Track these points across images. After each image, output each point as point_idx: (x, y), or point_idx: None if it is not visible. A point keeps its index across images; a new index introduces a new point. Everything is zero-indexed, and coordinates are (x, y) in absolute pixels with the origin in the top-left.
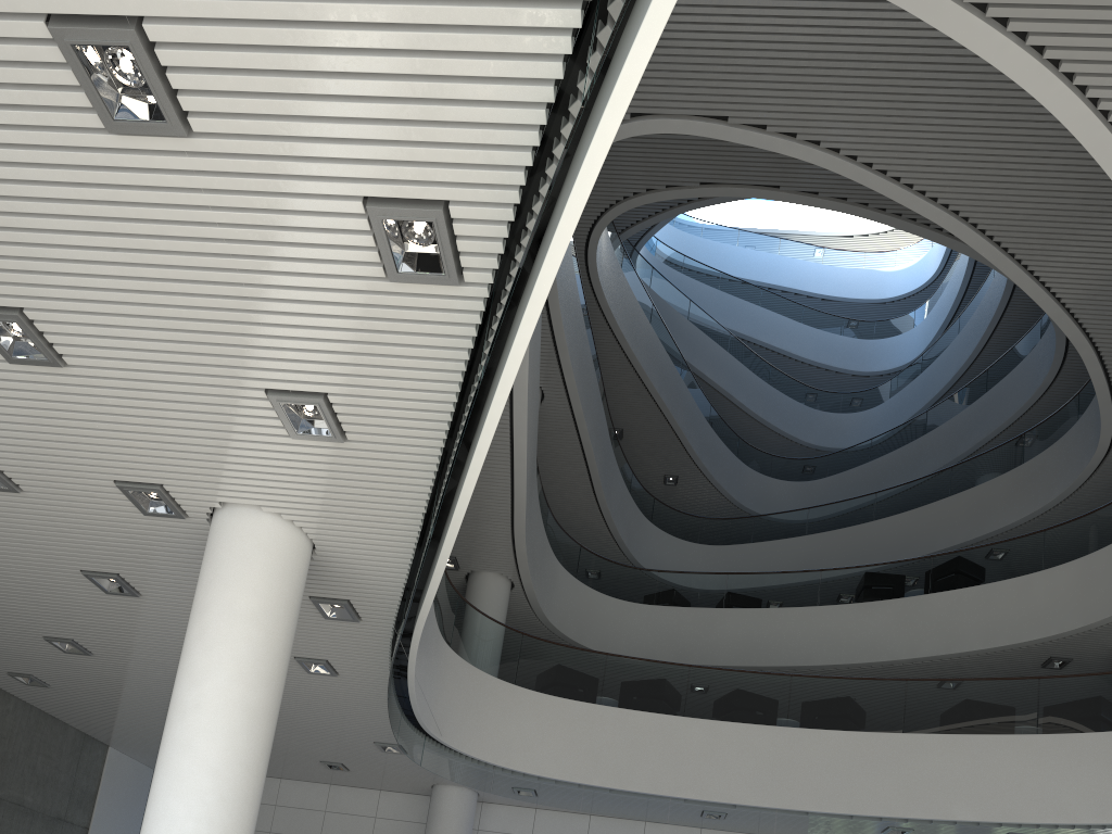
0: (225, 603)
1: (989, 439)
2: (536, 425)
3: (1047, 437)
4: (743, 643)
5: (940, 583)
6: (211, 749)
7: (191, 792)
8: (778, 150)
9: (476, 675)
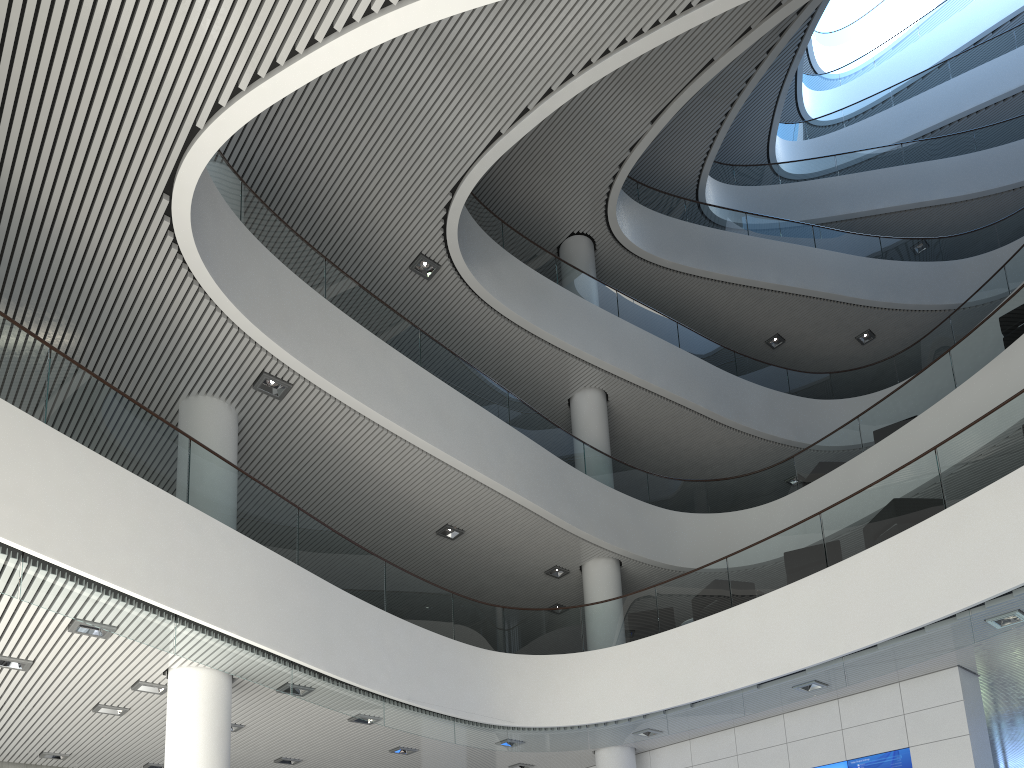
0: (168, 730)
1: None
2: (526, 443)
3: None
4: None
5: None
6: None
7: None
8: (552, 109)
9: (540, 661)
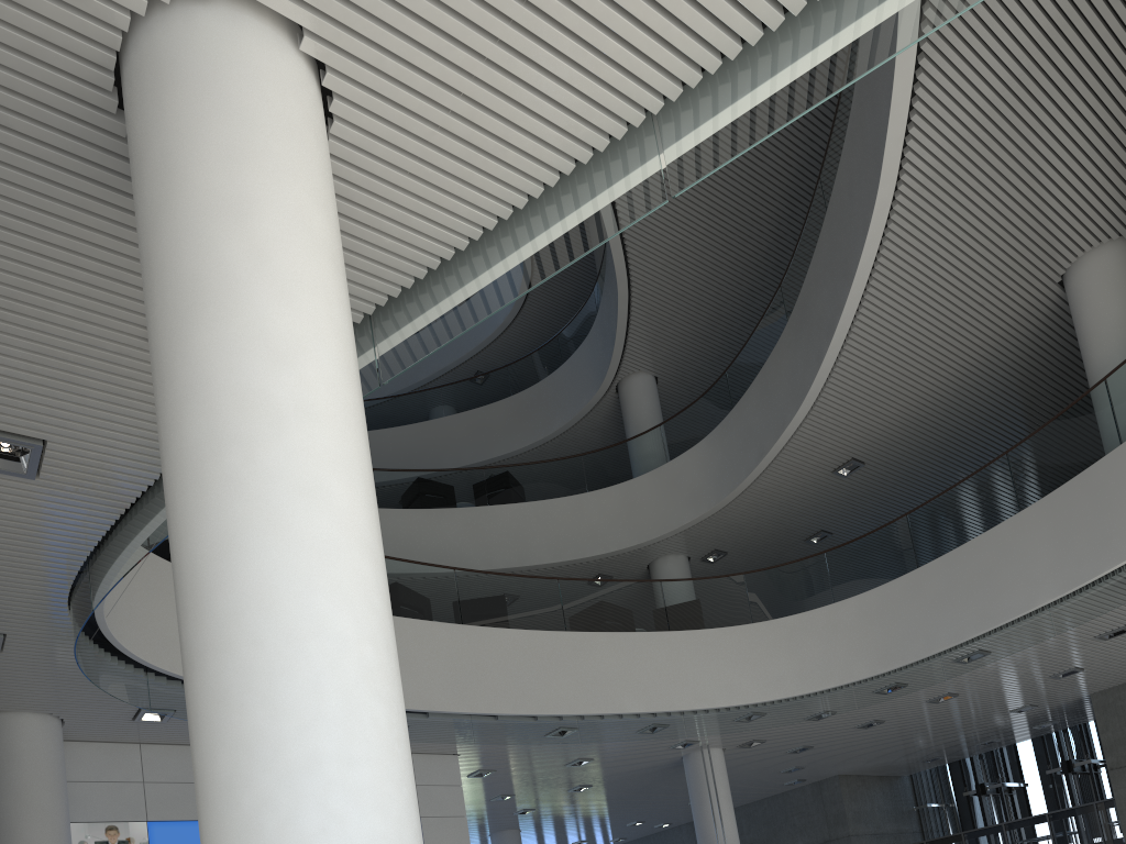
0: (289, 210)
1: (450, 369)
2: None
3: (532, 372)
4: None
5: (497, 496)
6: (354, 504)
7: (351, 585)
8: None
9: None
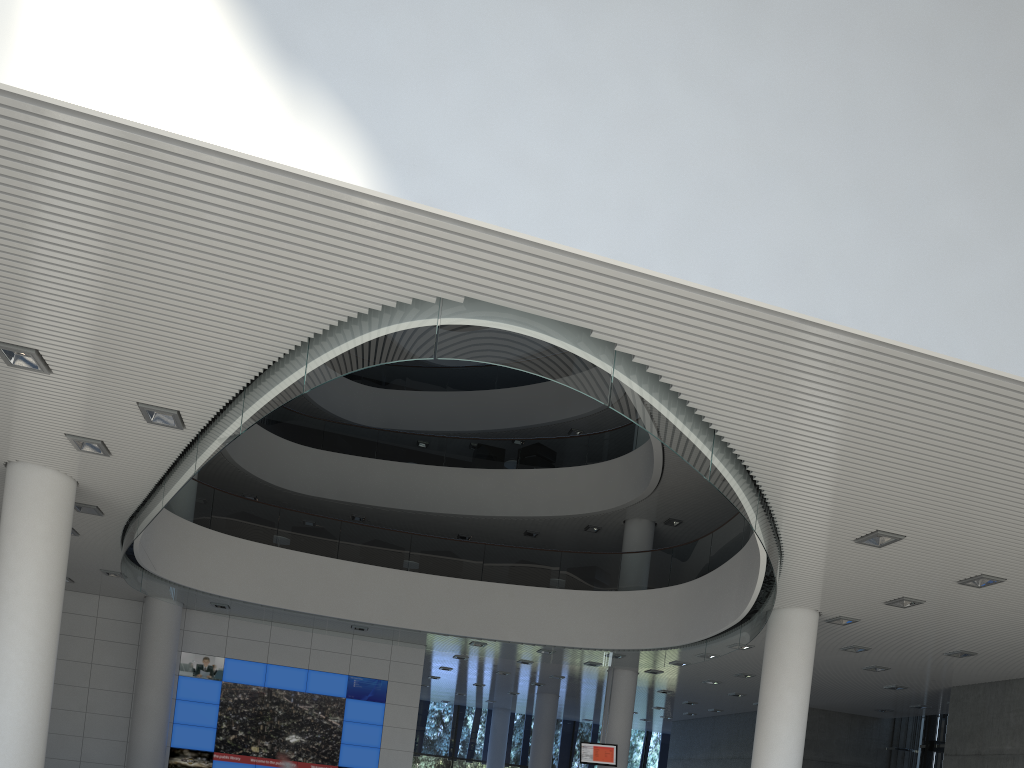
0: (27, 527)
1: None
2: None
3: None
4: (389, 489)
5: (525, 461)
6: (29, 619)
7: (19, 644)
8: None
9: (179, 523)
